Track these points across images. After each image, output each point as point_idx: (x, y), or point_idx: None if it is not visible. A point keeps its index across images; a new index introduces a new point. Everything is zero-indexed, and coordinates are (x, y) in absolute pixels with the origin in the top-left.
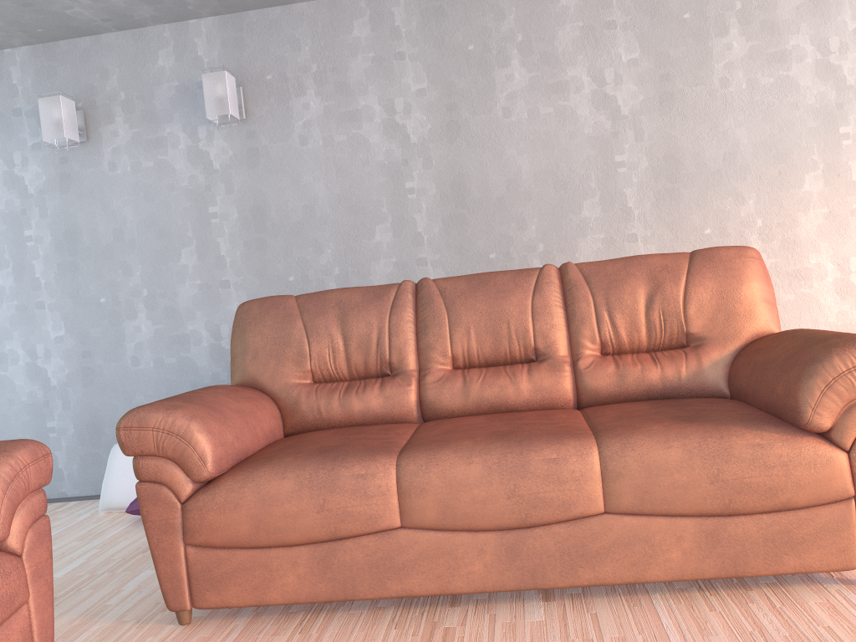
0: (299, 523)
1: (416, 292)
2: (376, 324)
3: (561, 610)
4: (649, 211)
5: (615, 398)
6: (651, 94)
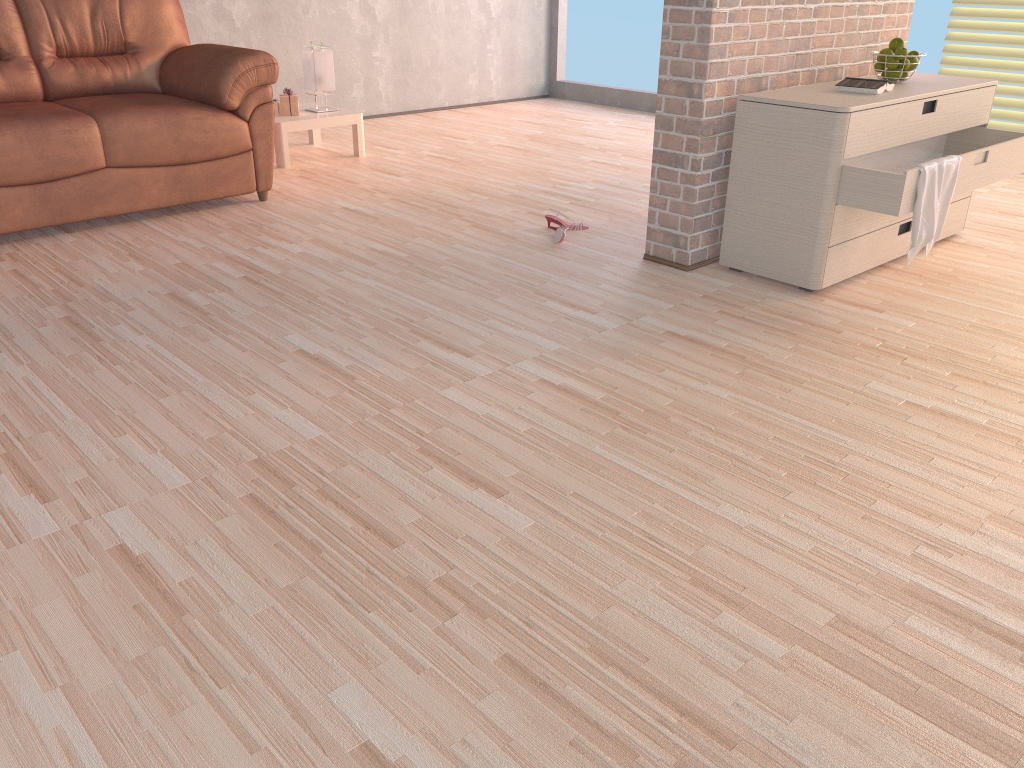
0: None
1: None
2: None
3: (84, 235)
4: None
5: (78, 93)
6: None
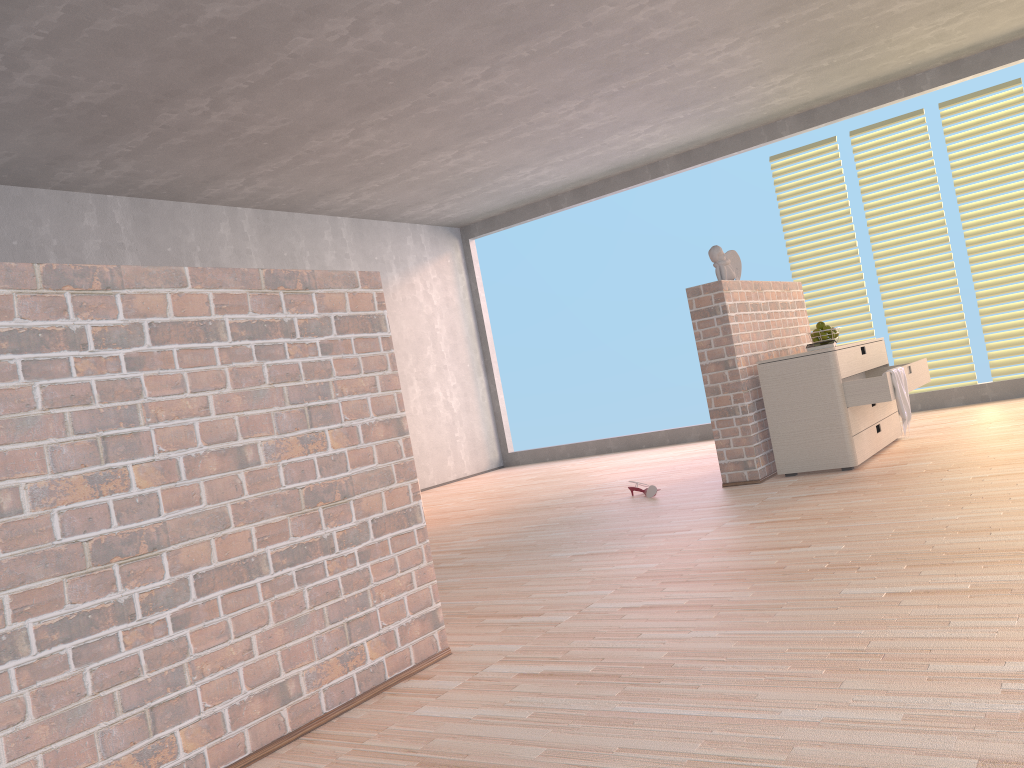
0: None
1: None
2: None
3: None
4: None
5: None
6: None
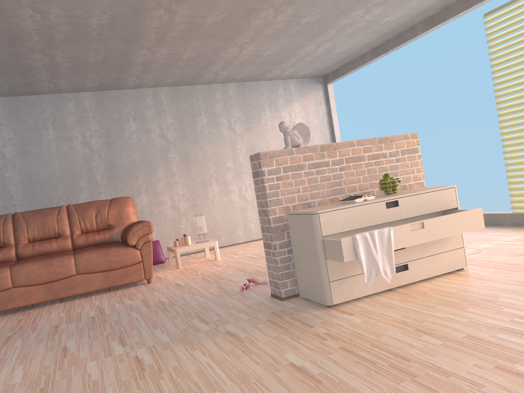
0: None
1: (13, 217)
2: None
3: (64, 303)
4: (106, 183)
5: (85, 246)
6: (104, 141)
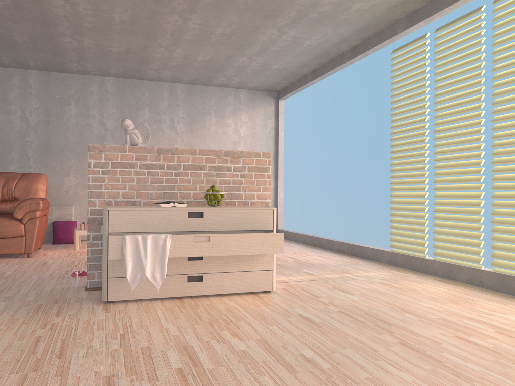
0: None
1: None
2: None
3: None
4: (37, 158)
5: None
6: (42, 119)
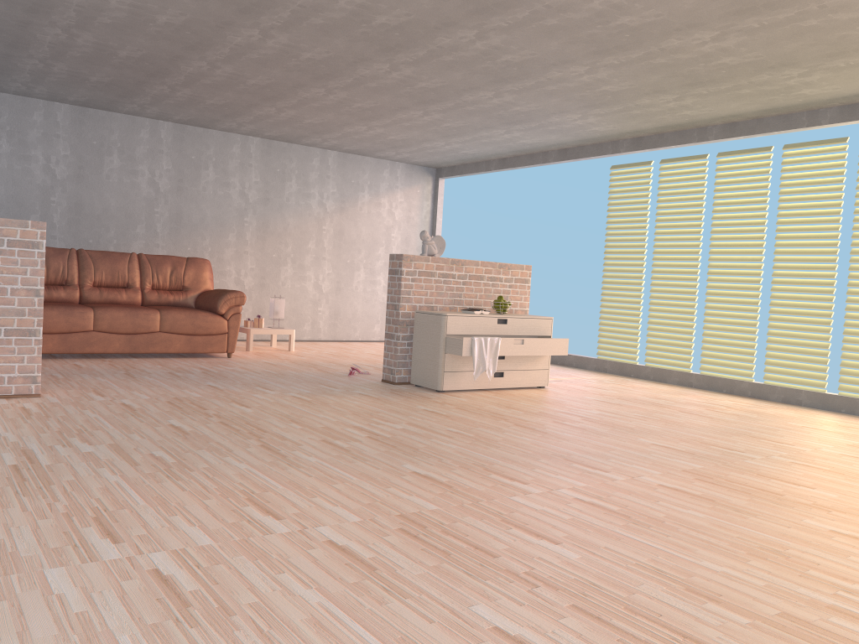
0: (58, 325)
1: (78, 253)
2: (62, 264)
3: (142, 359)
4: (166, 235)
5: (157, 304)
6: (174, 185)
